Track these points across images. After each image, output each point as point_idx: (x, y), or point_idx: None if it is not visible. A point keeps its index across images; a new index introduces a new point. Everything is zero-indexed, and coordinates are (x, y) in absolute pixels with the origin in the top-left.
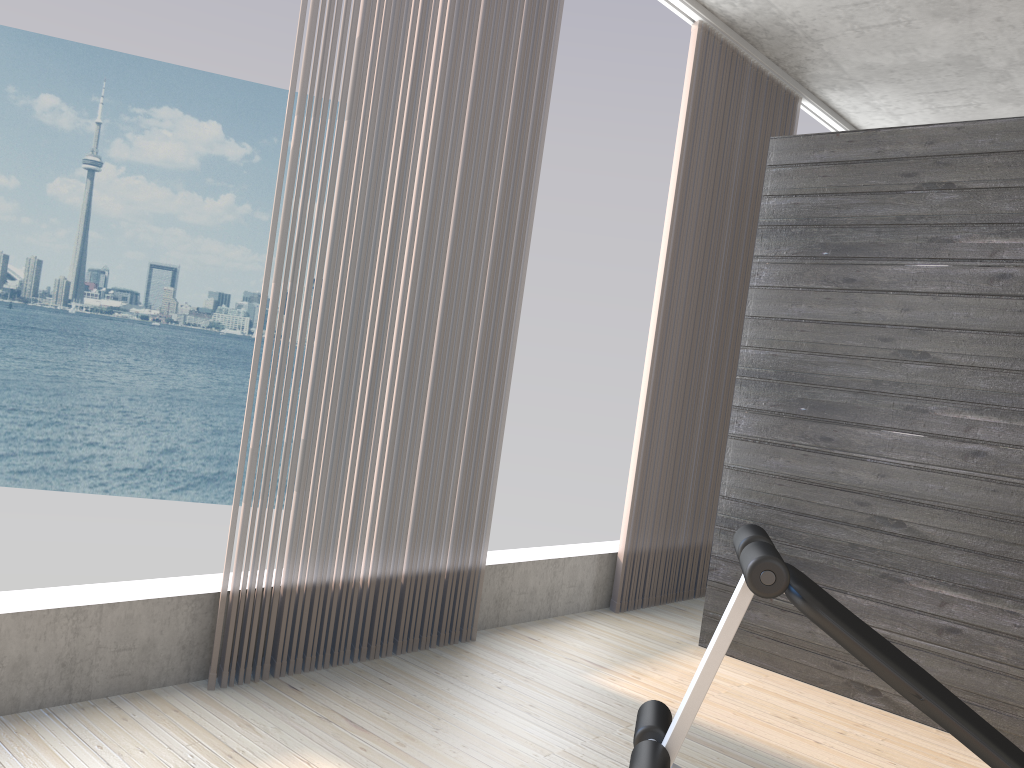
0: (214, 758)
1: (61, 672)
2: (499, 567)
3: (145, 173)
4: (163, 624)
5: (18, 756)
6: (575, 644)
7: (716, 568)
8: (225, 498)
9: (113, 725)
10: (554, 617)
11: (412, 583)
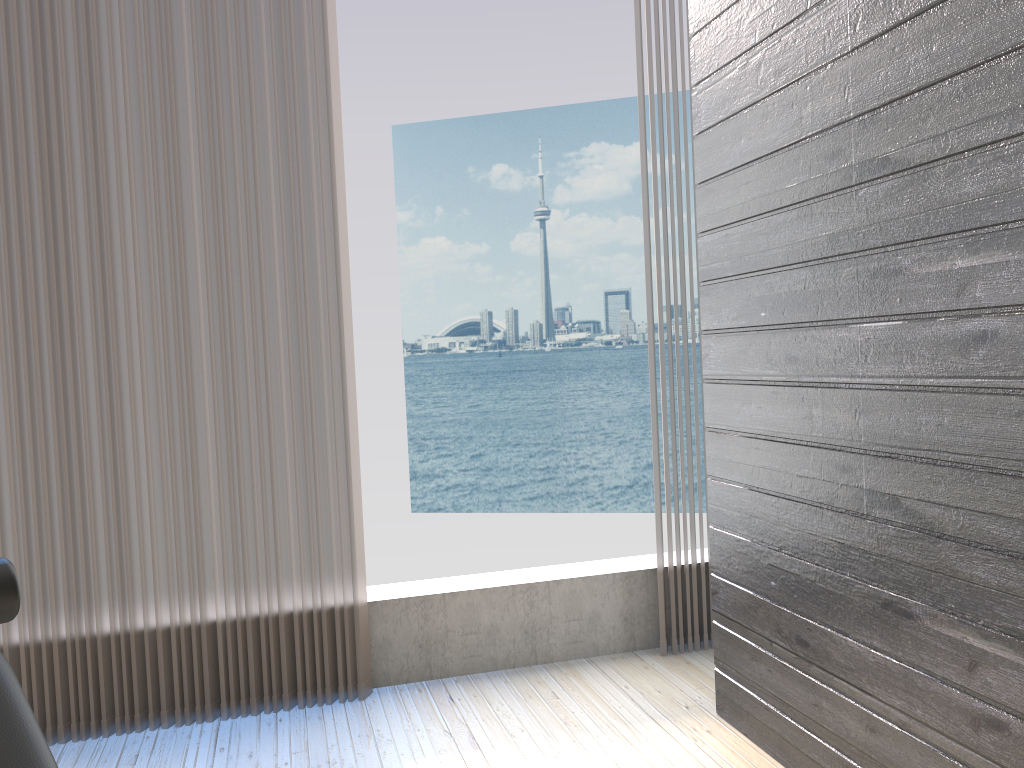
0: None
1: None
2: (415, 601)
3: (586, 209)
4: None
5: None
6: (501, 708)
7: (717, 591)
8: None
9: None
10: (546, 664)
11: (228, 630)
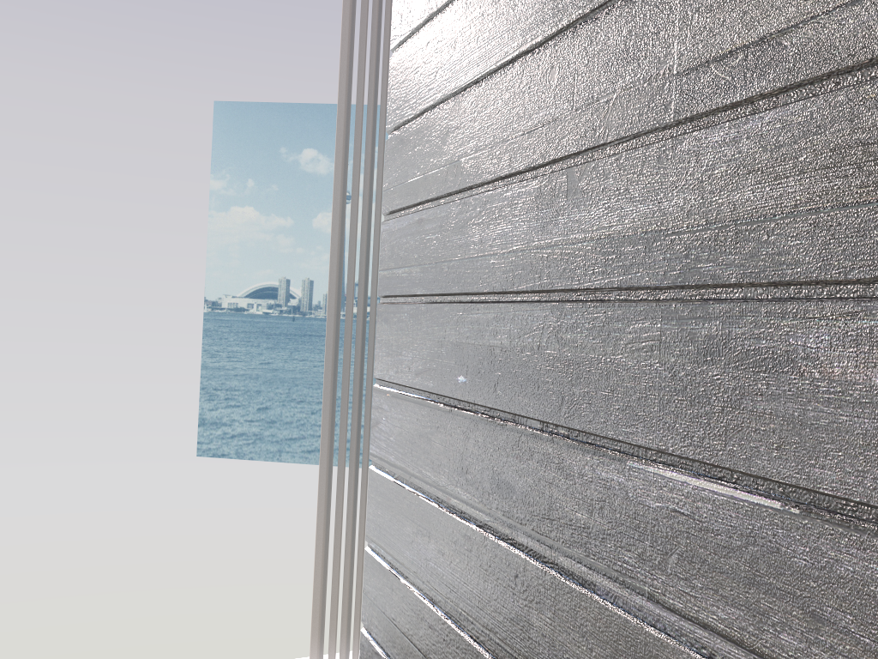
0: None
1: None
2: None
3: None
4: None
5: None
6: None
7: None
8: None
9: None
10: None
11: None
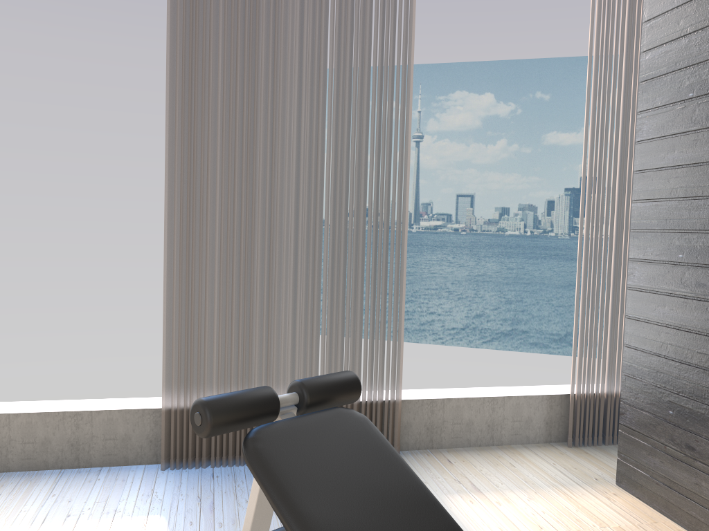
0: (98, 512)
1: (71, 449)
2: (427, 401)
3: (448, 137)
4: (134, 425)
5: (12, 493)
6: (483, 469)
7: (624, 413)
8: (517, 347)
9: (80, 484)
10: (498, 446)
11: None
